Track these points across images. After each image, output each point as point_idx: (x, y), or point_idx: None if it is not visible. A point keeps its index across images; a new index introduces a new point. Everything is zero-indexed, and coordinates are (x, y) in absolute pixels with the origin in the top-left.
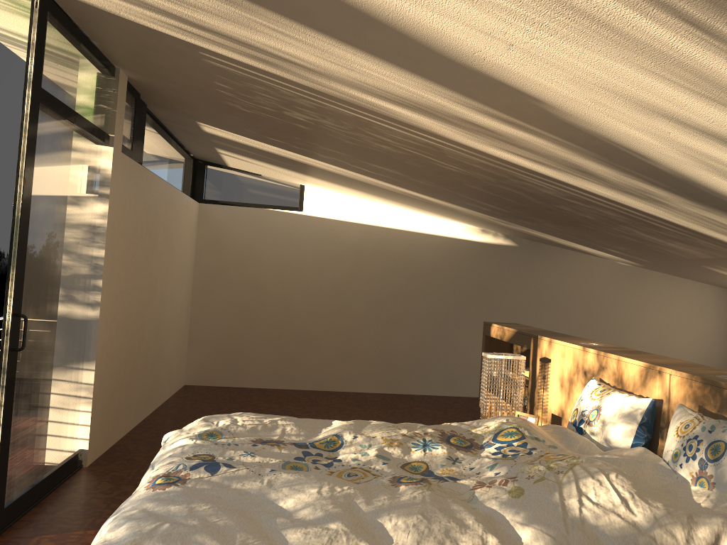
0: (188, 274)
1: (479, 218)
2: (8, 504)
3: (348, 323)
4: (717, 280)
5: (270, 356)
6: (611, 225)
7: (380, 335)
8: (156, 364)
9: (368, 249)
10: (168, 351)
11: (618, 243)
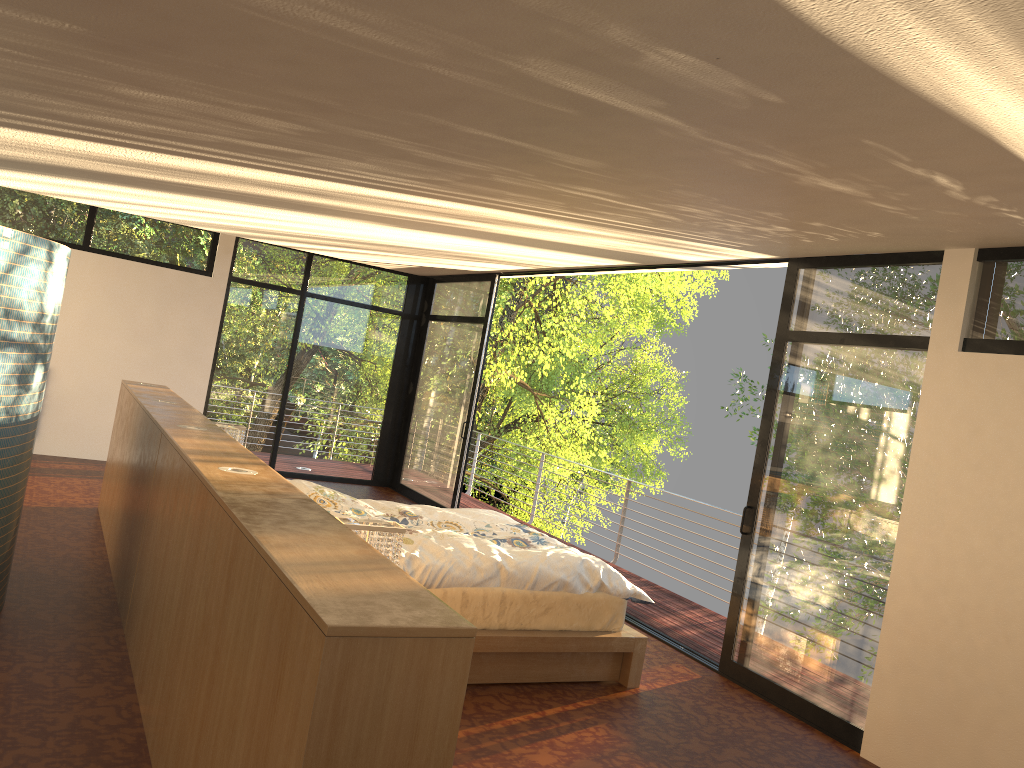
0: None
1: None
2: (736, 662)
3: None
4: None
5: None
6: None
7: None
8: None
9: None
10: None
11: None
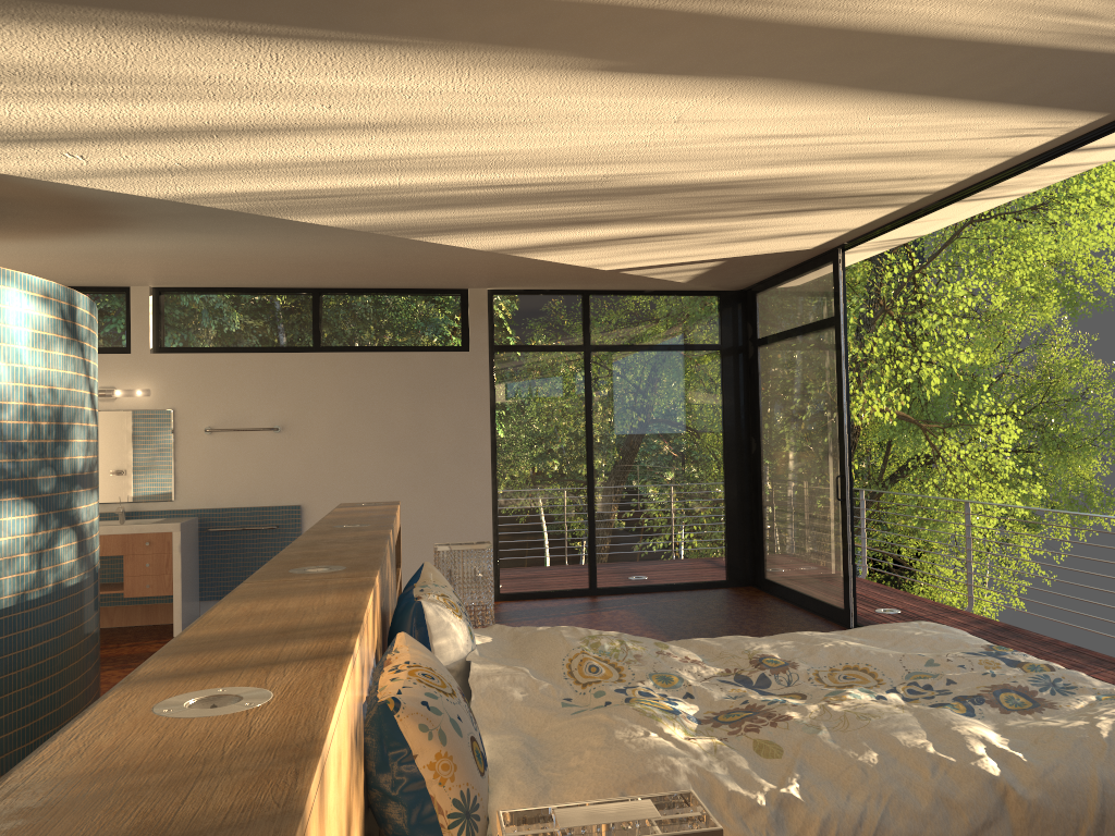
0: None
1: None
2: None
3: None
4: None
5: None
6: None
7: None
8: None
9: None
10: None
11: None
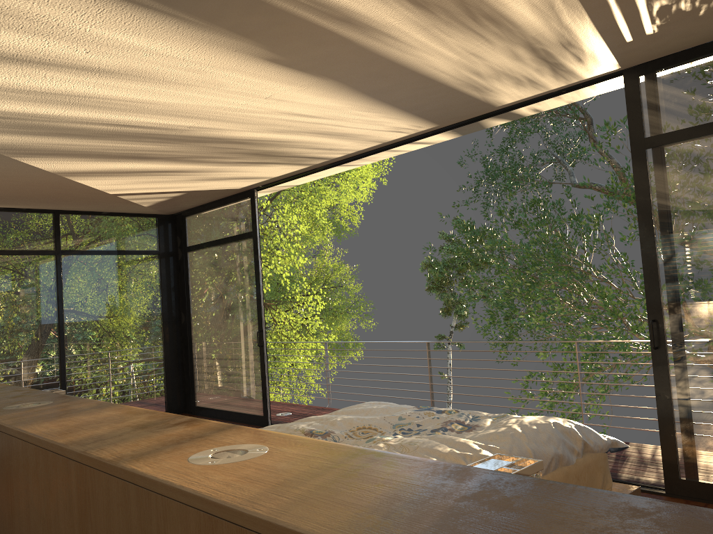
0: None
1: None
2: (688, 479)
3: None
4: None
5: None
6: None
7: None
8: None
9: None
10: None
11: None
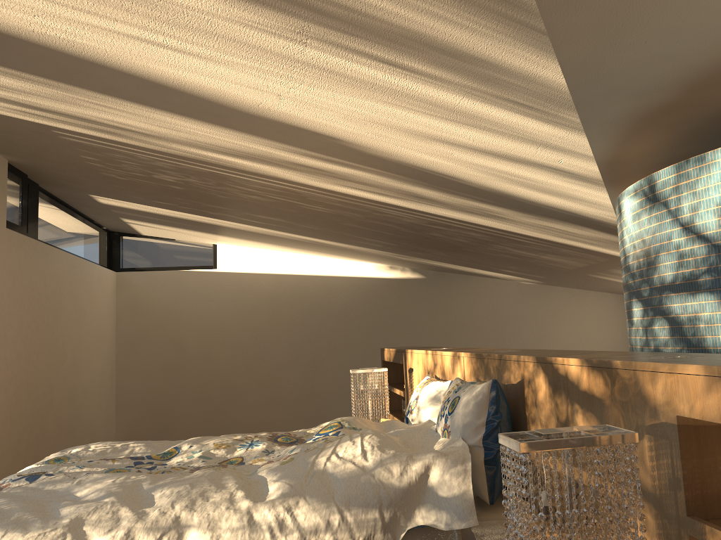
0: (109, 340)
1: (379, 255)
2: None
3: (271, 369)
4: (612, 287)
5: (198, 410)
6: (485, 245)
7: (303, 377)
8: (73, 427)
9: (283, 297)
10: (89, 414)
11: (505, 263)
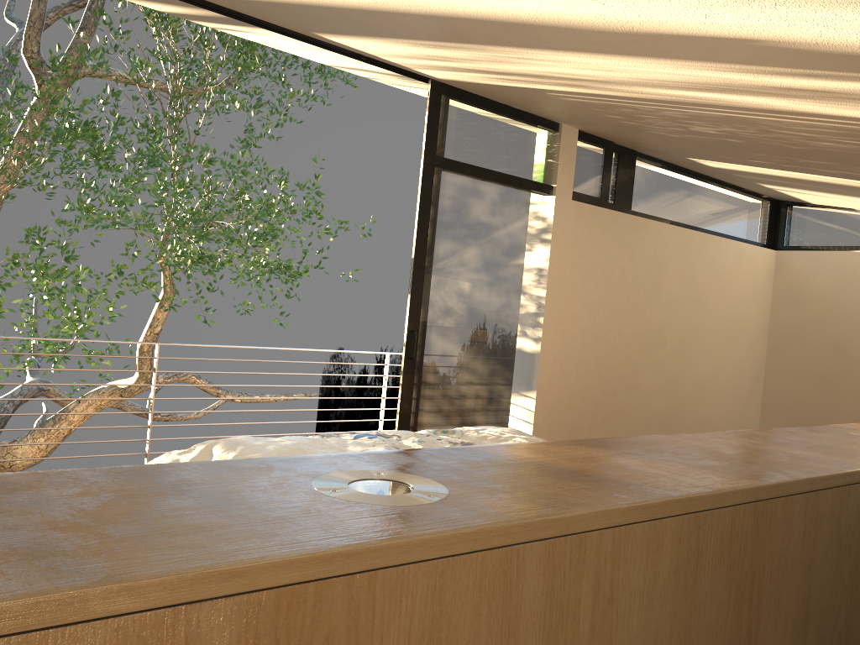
0: (752, 332)
1: None
2: None
3: None
4: None
5: None
6: None
7: None
8: (672, 420)
9: None
10: (704, 412)
11: None
